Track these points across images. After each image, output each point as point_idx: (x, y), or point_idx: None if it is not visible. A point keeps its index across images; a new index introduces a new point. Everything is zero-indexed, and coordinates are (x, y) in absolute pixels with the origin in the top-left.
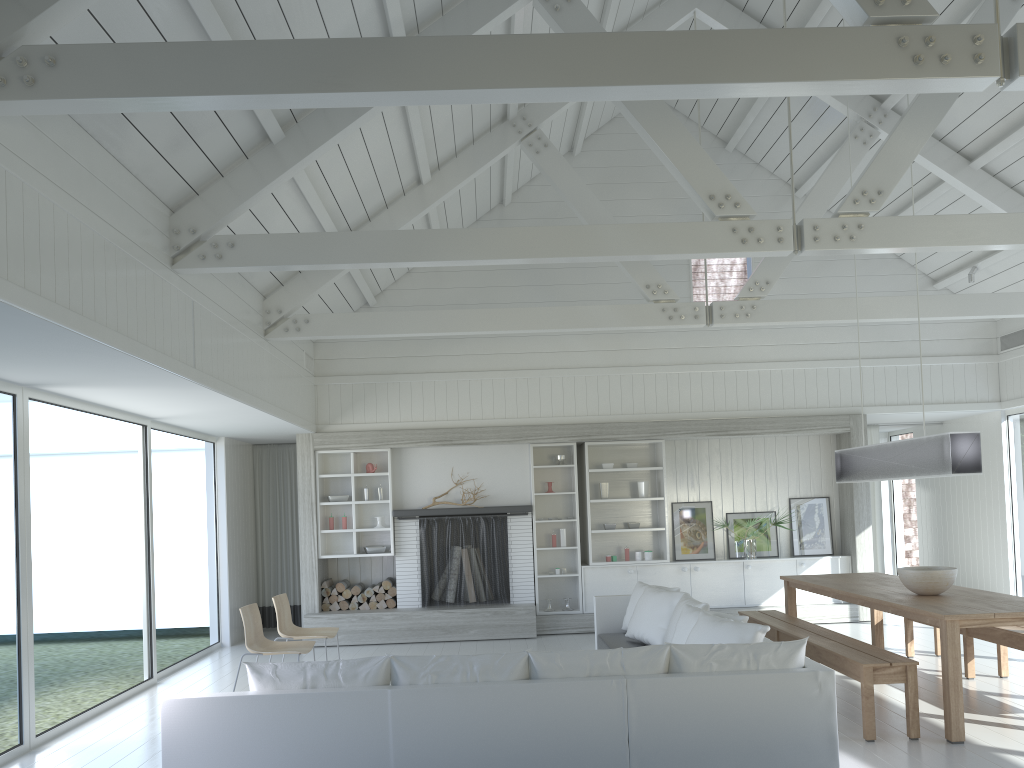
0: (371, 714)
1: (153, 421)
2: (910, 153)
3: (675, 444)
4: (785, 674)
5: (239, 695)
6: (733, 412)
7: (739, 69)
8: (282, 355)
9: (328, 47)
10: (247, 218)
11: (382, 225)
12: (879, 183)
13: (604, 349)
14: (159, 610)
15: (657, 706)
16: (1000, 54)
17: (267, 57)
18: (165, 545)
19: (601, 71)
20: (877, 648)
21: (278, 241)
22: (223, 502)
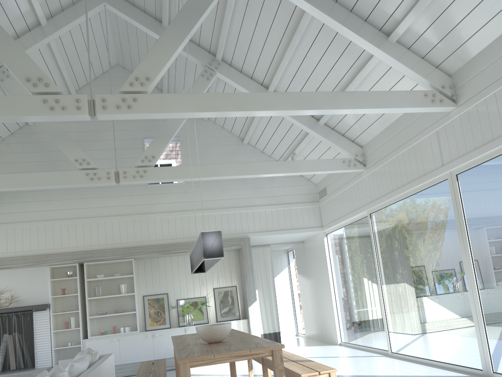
0: None
1: None
2: (167, 55)
3: (144, 261)
4: None
5: None
6: (174, 240)
7: None
8: None
9: None
10: None
11: None
12: (147, 73)
13: (94, 207)
14: None
15: None
16: None
17: None
18: None
19: None
20: None
21: None
22: None
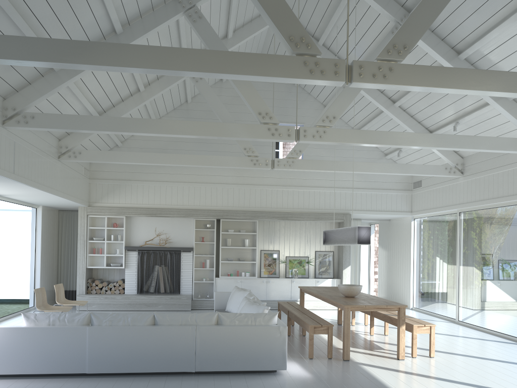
0: (78, 338)
1: (1, 196)
2: (348, 101)
3: (264, 222)
4: (266, 327)
5: (16, 327)
6: (291, 209)
7: (237, 68)
8: (69, 168)
9: (57, 42)
10: (46, 103)
11: (119, 109)
12: (334, 113)
13: (232, 175)
14: (7, 290)
15: (209, 339)
16: (347, 72)
17: (29, 44)
18: (12, 257)
19: (178, 64)
20: (322, 319)
21: (55, 117)
22: (39, 238)
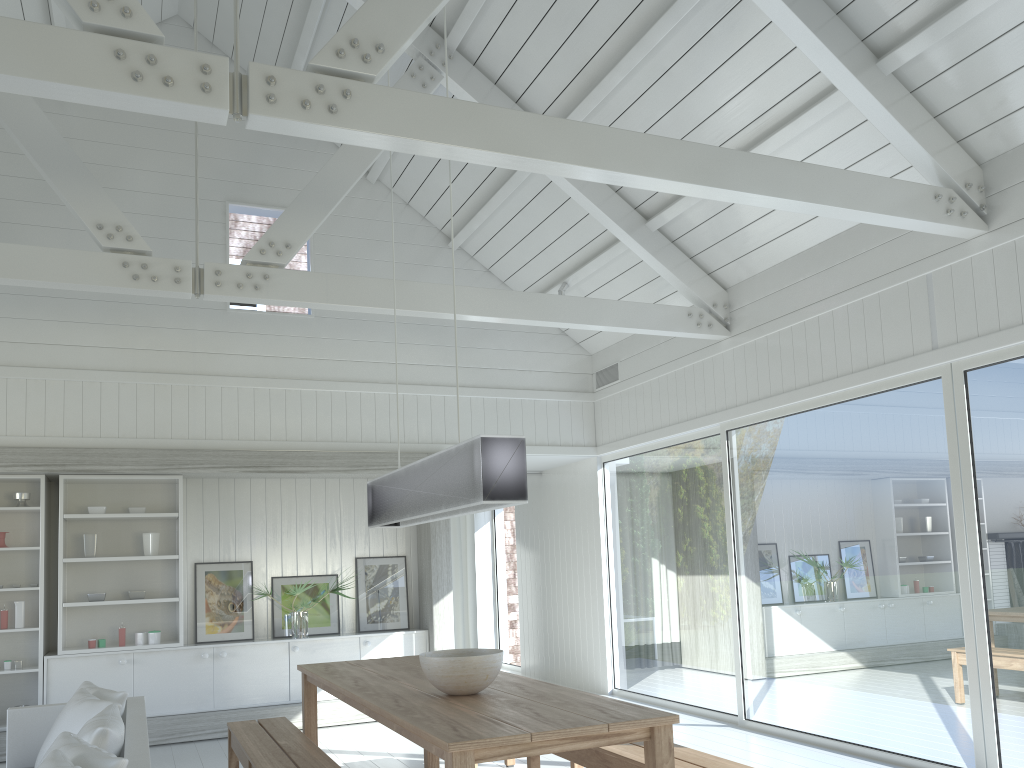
0: None
1: None
2: (428, 1)
3: (204, 483)
4: None
5: None
6: (280, 442)
7: None
8: None
9: None
10: None
11: None
12: (379, 34)
13: (96, 345)
14: None
15: None
16: None
17: None
18: None
19: None
20: None
21: None
22: None
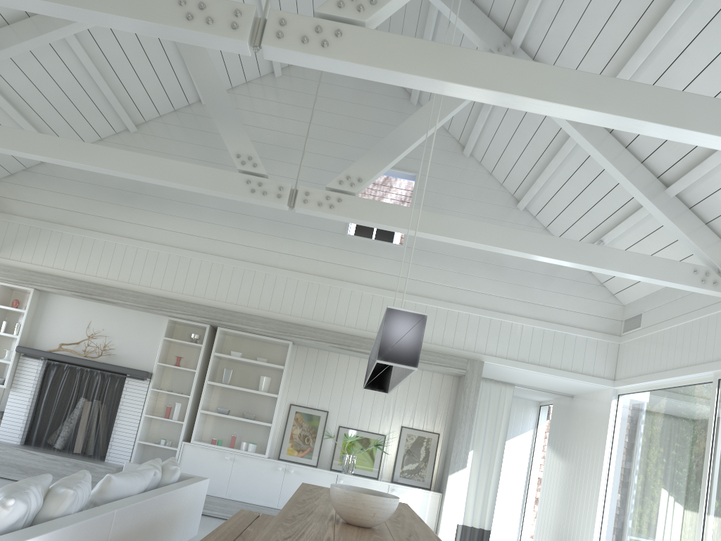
0: None
1: None
2: None
3: (308, 351)
4: None
5: None
6: (361, 331)
7: None
8: None
9: None
10: None
11: None
12: None
13: (257, 247)
14: None
15: None
16: None
17: None
18: None
19: None
20: None
21: None
22: None
